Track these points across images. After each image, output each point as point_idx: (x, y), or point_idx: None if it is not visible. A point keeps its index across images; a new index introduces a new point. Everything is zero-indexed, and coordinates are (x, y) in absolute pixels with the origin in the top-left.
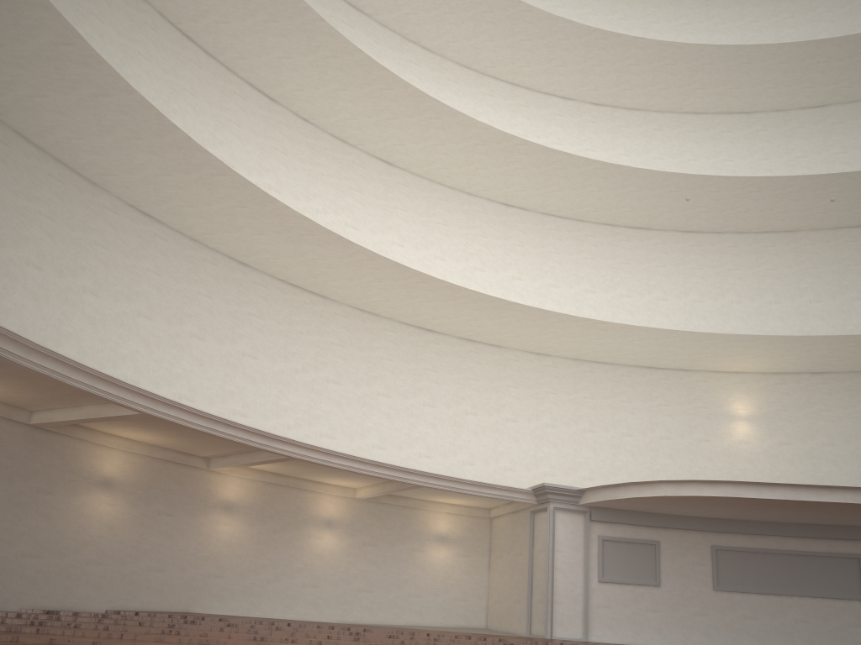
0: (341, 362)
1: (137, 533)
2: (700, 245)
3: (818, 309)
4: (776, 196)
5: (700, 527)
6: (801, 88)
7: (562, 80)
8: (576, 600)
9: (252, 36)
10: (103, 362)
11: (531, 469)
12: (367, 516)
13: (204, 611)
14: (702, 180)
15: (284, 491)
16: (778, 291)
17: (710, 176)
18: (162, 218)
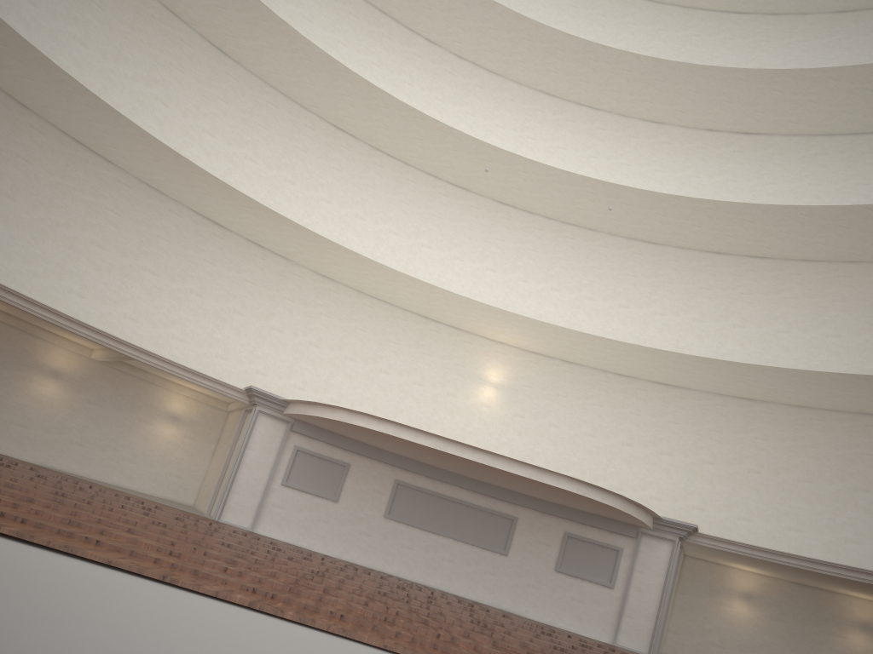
0: (112, 229)
1: None
2: (510, 219)
3: (589, 306)
4: (576, 192)
5: (390, 461)
6: (642, 100)
7: (428, 22)
8: (254, 495)
9: None
10: None
11: (283, 379)
12: (99, 377)
13: None
14: (510, 157)
15: (13, 332)
16: (562, 280)
17: (517, 155)
18: None
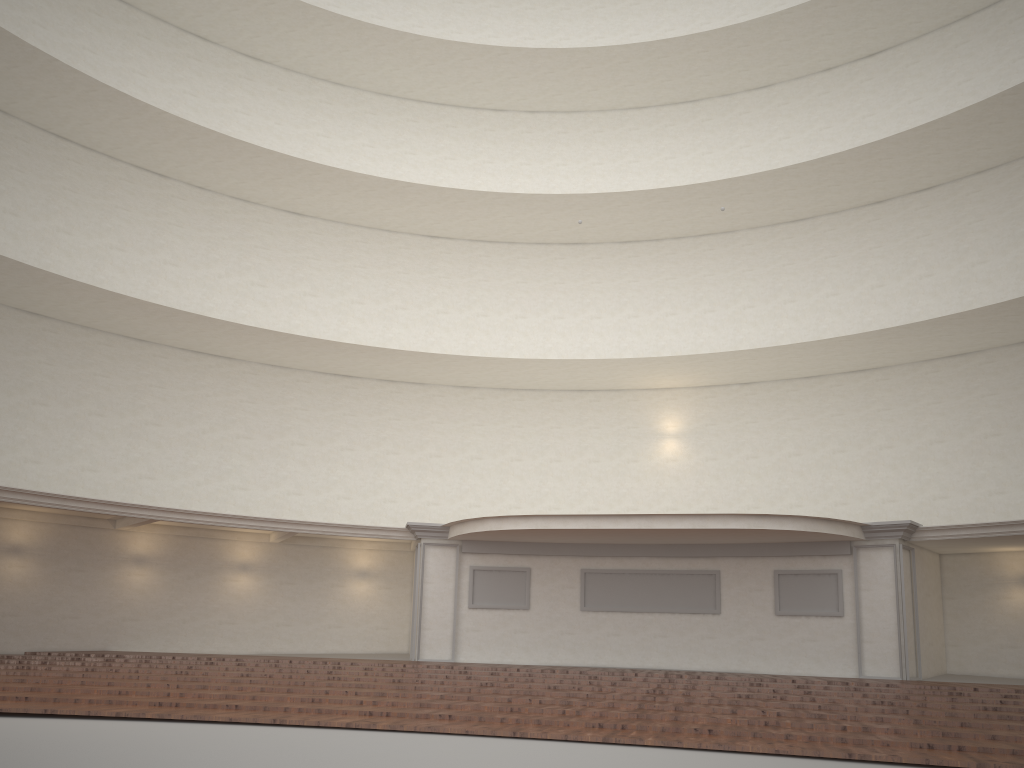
0: (252, 418)
1: (49, 588)
2: (638, 256)
3: (751, 315)
4: (688, 203)
5: (569, 552)
6: (736, 72)
7: (485, 94)
8: (446, 626)
9: (116, 131)
10: (1, 449)
11: (456, 502)
12: (284, 557)
13: (121, 649)
14: (603, 197)
15: (197, 542)
16: (713, 298)
17: (608, 193)
18: (48, 314)
